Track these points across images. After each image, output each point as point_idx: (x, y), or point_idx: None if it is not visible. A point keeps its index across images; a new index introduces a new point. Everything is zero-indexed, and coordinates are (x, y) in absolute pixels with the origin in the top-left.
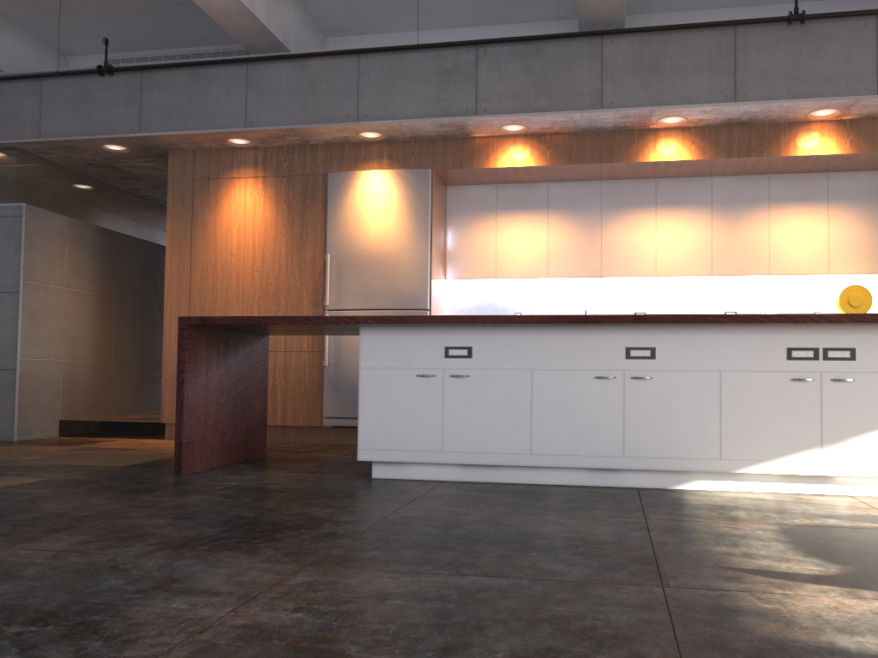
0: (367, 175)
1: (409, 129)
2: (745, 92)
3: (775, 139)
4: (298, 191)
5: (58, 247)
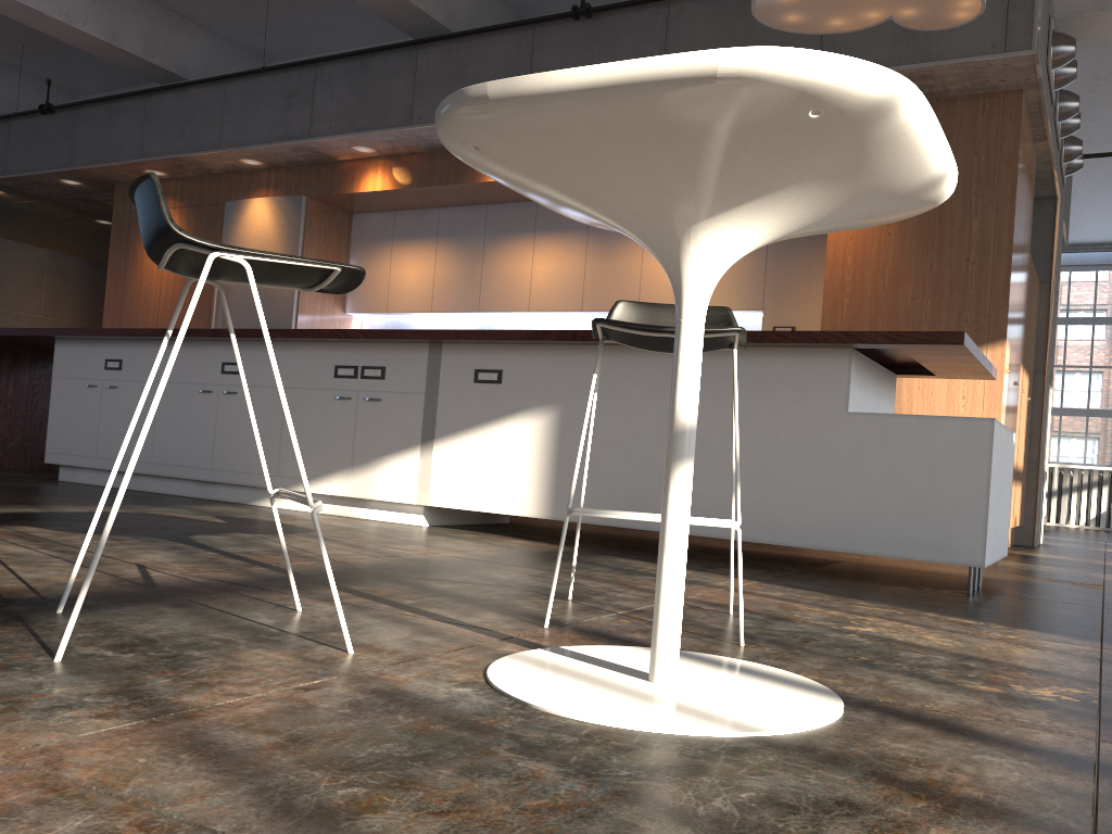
0: (252, 203)
1: (273, 155)
2: None
3: None
4: (204, 221)
5: (34, 277)
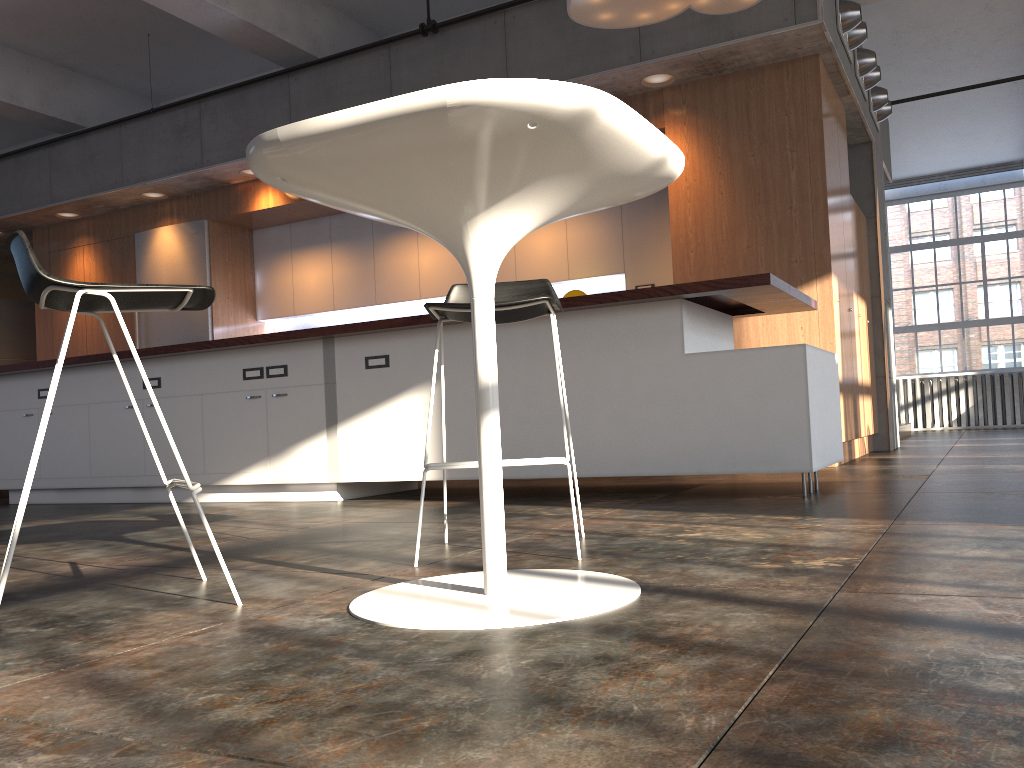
0: (159, 232)
1: (172, 186)
2: None
3: None
4: (118, 253)
5: None
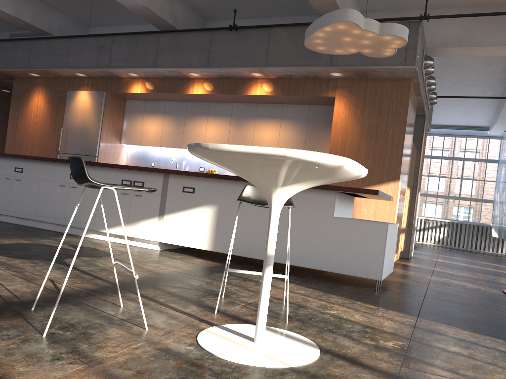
0: (80, 92)
1: (91, 73)
2: (212, 63)
3: (242, 86)
4: (57, 98)
5: None
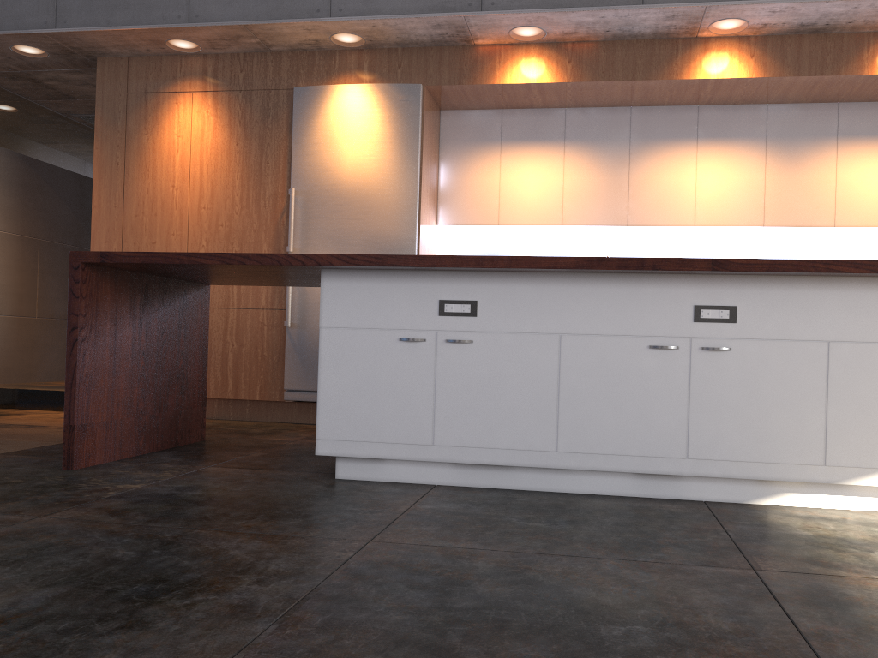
0: (342, 90)
1: (396, 31)
2: None
3: (856, 52)
4: (257, 110)
5: None
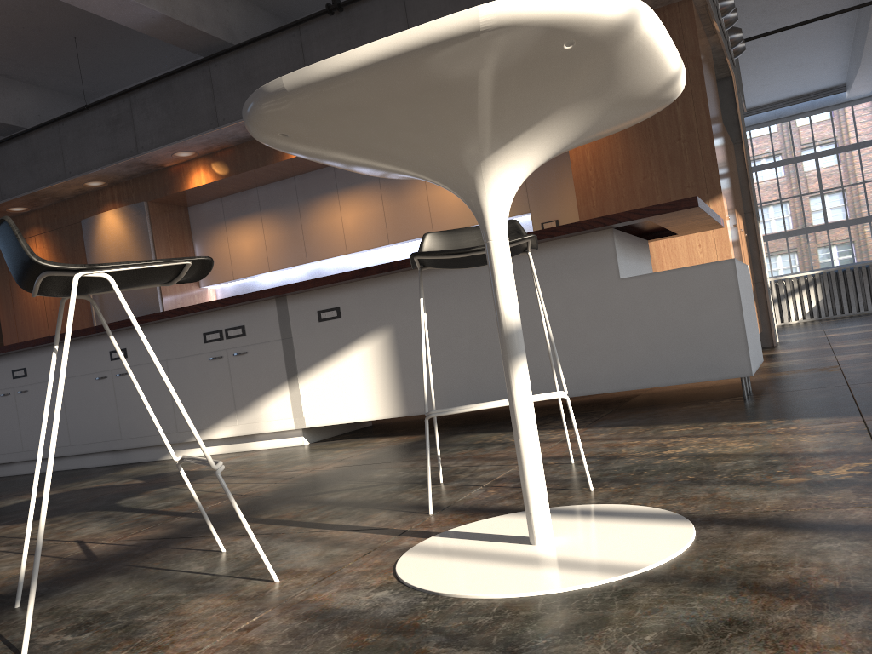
0: (103, 216)
1: (111, 174)
2: None
3: None
4: (67, 239)
5: None
